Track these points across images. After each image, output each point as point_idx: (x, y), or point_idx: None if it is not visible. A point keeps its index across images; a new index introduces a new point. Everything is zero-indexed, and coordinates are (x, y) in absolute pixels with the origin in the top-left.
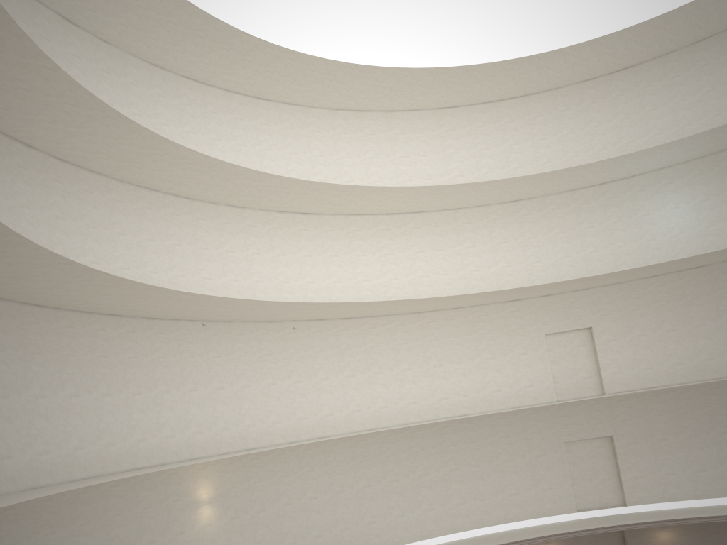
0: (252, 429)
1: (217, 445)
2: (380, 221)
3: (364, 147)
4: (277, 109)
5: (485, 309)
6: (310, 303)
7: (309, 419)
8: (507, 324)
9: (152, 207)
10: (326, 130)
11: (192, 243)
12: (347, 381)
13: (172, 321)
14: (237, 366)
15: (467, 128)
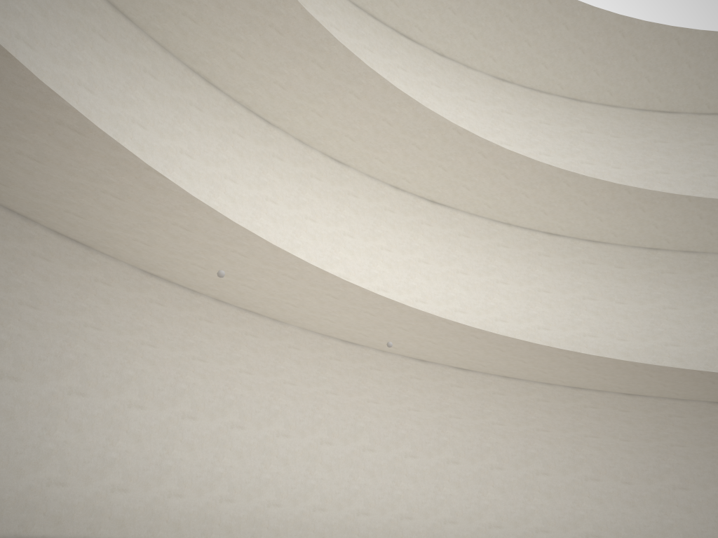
0: (273, 511)
1: (205, 525)
2: (538, 242)
3: (532, 137)
4: (422, 56)
5: (680, 407)
6: (423, 314)
7: (371, 517)
8: (714, 439)
9: (205, 109)
10: (484, 103)
11: (253, 185)
12: (445, 468)
13: (186, 290)
14: (275, 397)
15: (685, 142)
